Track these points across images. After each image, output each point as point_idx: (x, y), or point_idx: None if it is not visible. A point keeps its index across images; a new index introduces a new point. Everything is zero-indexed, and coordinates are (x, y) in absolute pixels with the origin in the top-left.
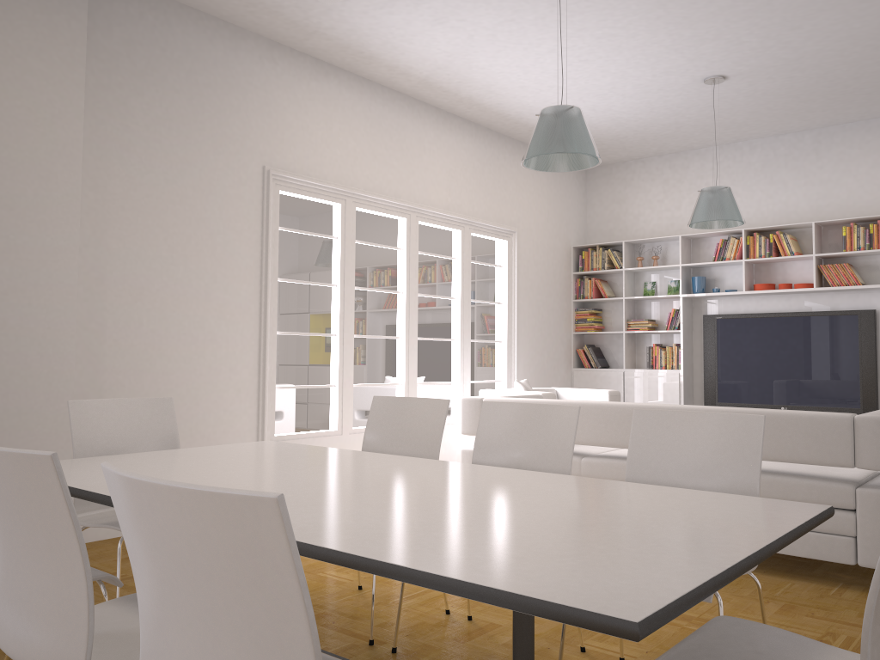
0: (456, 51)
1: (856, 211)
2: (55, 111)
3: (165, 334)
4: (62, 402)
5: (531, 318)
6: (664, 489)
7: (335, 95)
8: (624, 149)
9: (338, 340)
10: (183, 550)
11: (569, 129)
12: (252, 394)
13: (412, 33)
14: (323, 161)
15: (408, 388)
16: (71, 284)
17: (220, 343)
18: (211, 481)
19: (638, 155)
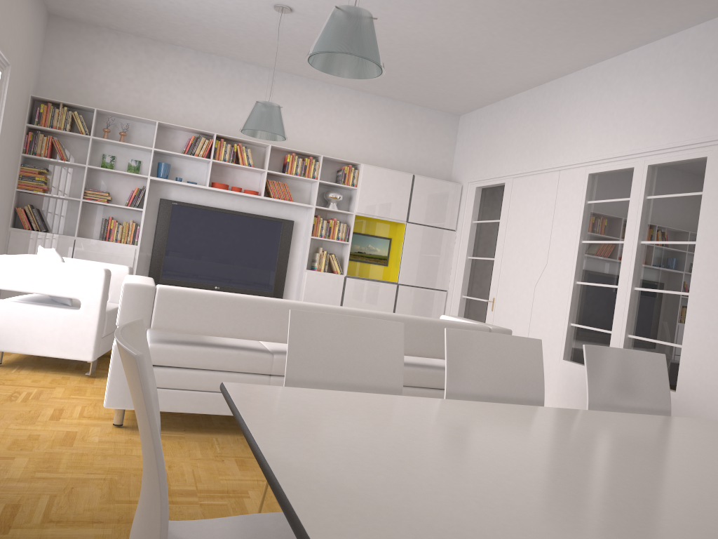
0: None
1: (289, 144)
2: None
3: None
4: None
5: None
6: None
7: None
8: (116, 17)
9: None
10: None
11: (377, 41)
12: None
13: None
14: None
15: None
16: None
17: None
18: (673, 503)
19: (120, 27)
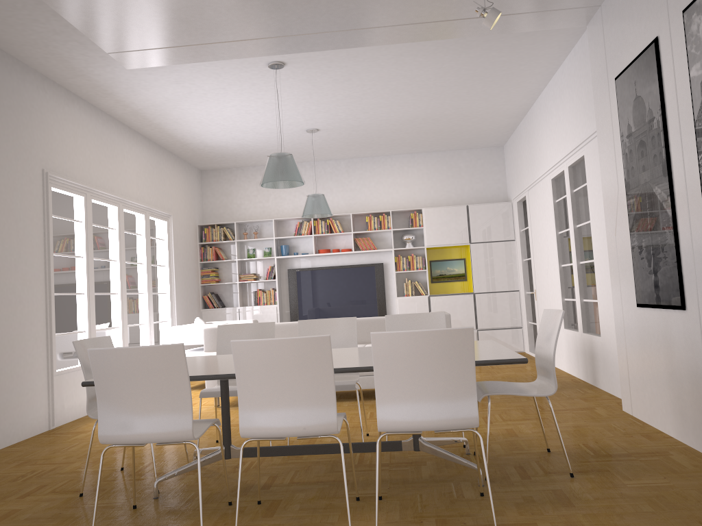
0: (174, 98)
1: (370, 208)
2: None
3: None
4: None
5: (180, 275)
6: None
7: (78, 117)
8: (234, 161)
9: (86, 297)
10: (427, 352)
11: (292, 167)
12: (43, 341)
13: (154, 85)
14: (74, 166)
15: (123, 329)
16: None
17: (24, 303)
18: None
19: (241, 165)
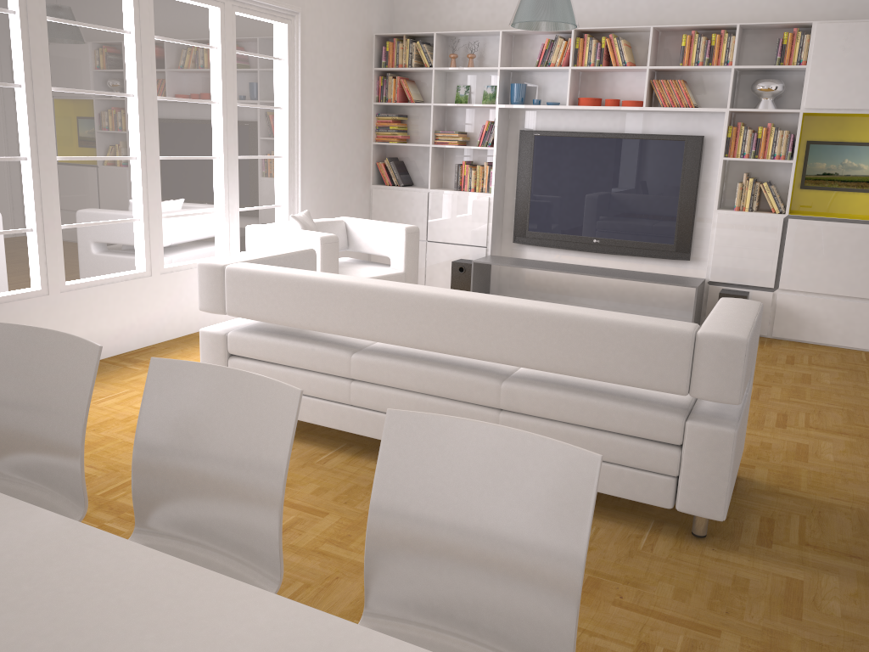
0: None
1: (699, 16)
2: None
3: None
4: None
5: (320, 126)
6: None
7: None
8: None
9: (30, 167)
10: None
11: None
12: None
13: None
14: None
15: (149, 224)
16: None
17: None
18: None
19: None
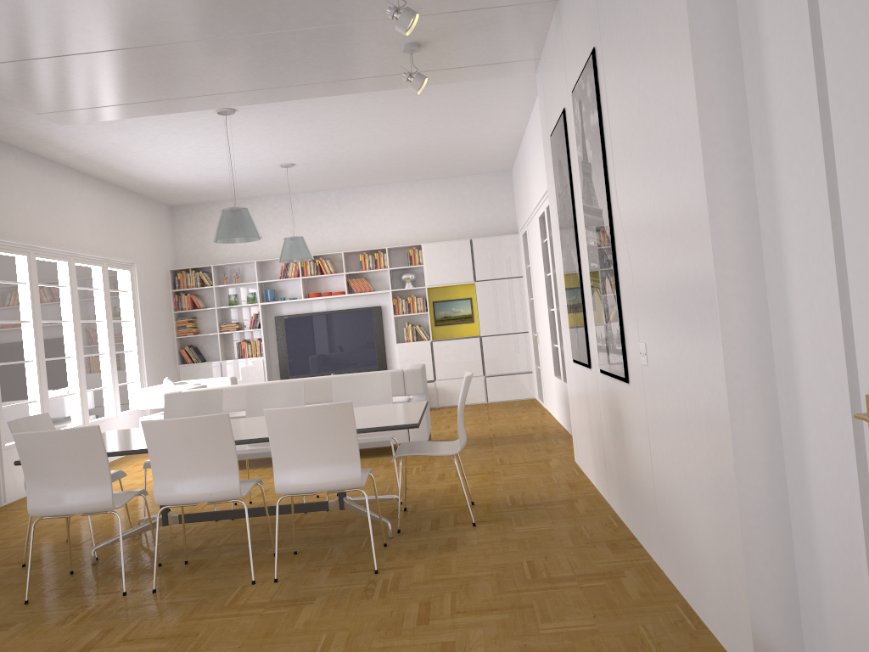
0: (122, 143)
1: (365, 244)
2: None
3: None
4: None
5: (150, 329)
6: (367, 407)
7: (14, 169)
8: (208, 196)
9: (35, 365)
10: (313, 425)
11: (246, 222)
12: None
13: (96, 133)
14: (13, 223)
15: (82, 395)
16: None
17: None
18: None
19: (217, 199)
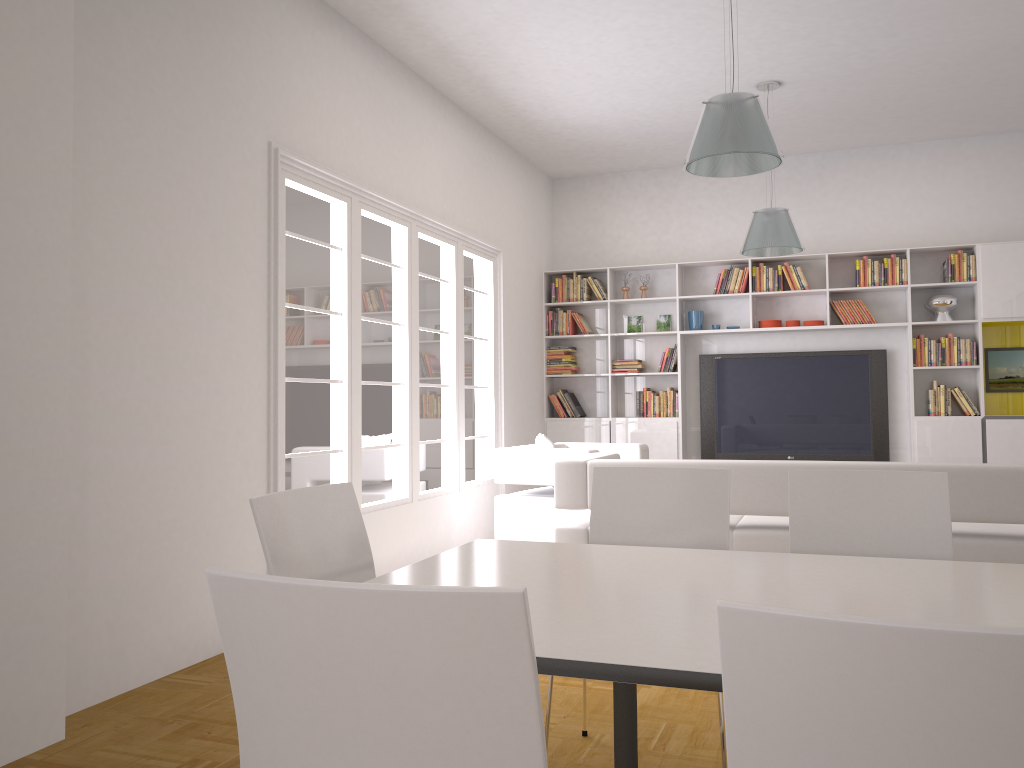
0: (512, 13)
1: (862, 244)
2: (36, 20)
3: (162, 383)
4: (53, 496)
5: (513, 358)
6: None
7: (340, 54)
8: (611, 160)
9: (345, 389)
10: None
11: (758, 123)
12: (261, 467)
13: None
14: (329, 143)
15: (412, 449)
16: (62, 305)
17: (225, 395)
18: (704, 621)
19: (622, 167)
